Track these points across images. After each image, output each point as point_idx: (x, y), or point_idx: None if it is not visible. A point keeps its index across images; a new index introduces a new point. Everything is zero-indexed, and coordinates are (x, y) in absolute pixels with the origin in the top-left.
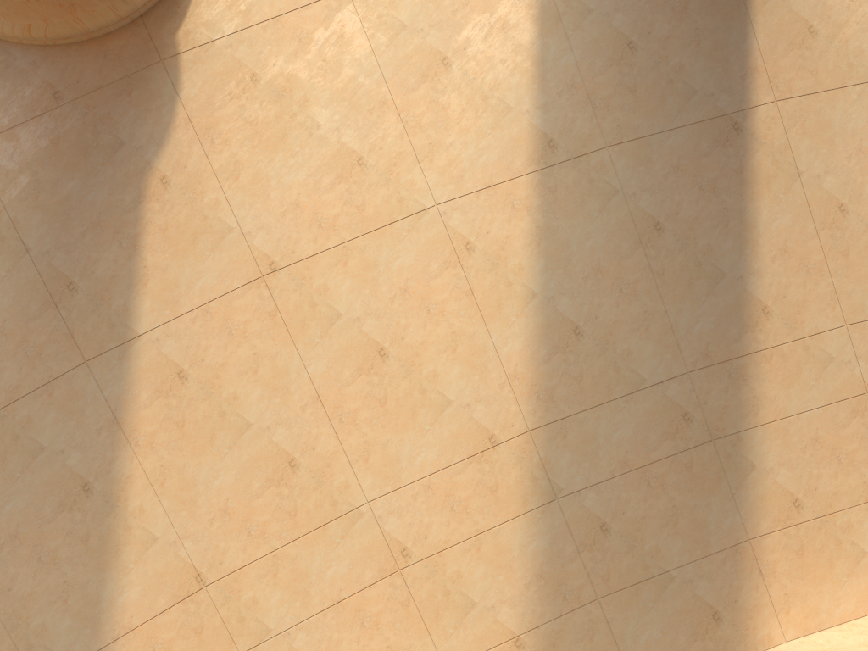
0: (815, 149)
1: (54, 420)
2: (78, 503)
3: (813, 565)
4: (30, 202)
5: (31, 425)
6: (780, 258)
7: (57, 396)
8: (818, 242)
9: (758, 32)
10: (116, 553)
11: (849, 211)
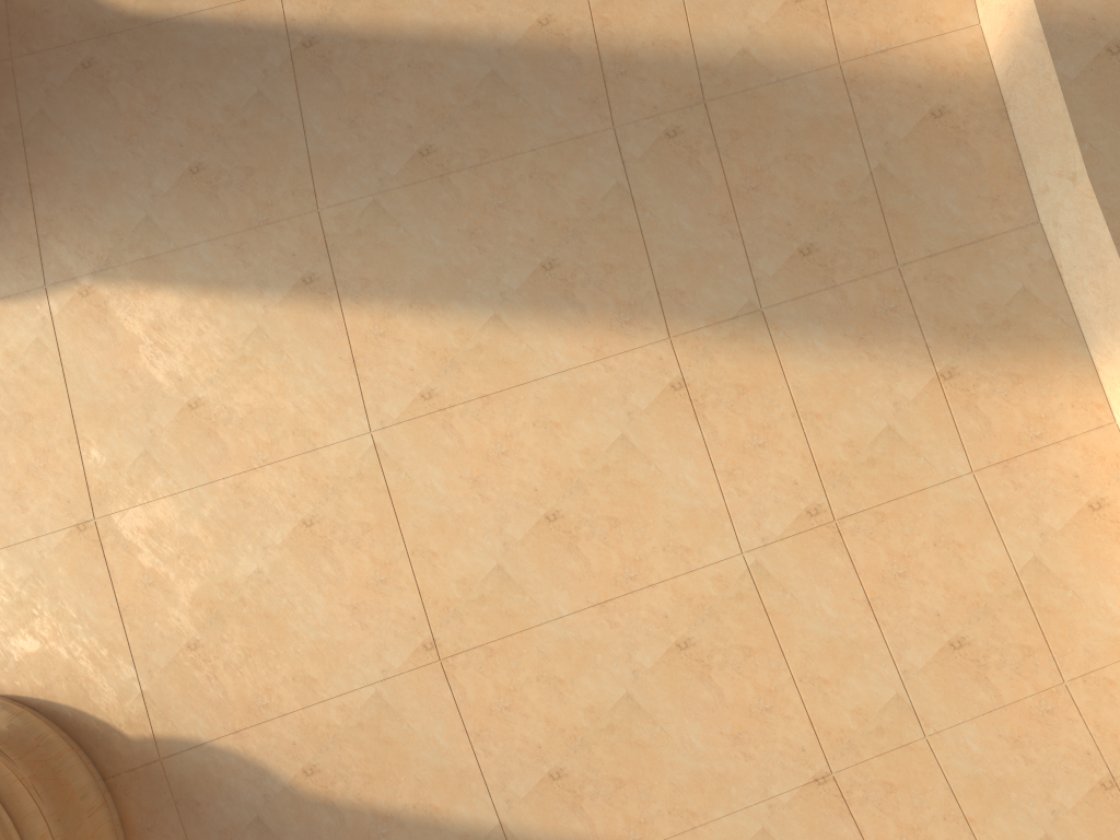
0: None
1: None
2: None
3: None
4: None
5: None
6: None
7: None
8: None
9: (193, 8)
10: None
11: None
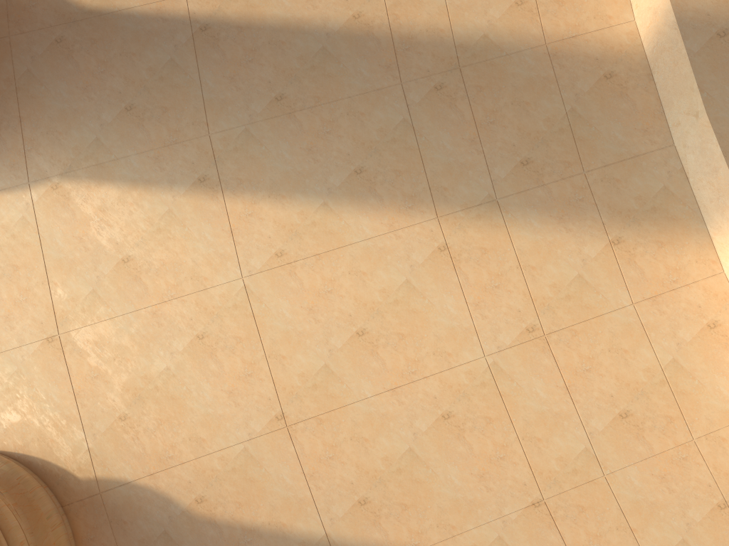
0: None
1: None
2: None
3: None
4: None
5: None
6: (314, 1)
7: None
8: None
9: (129, 5)
10: None
11: None
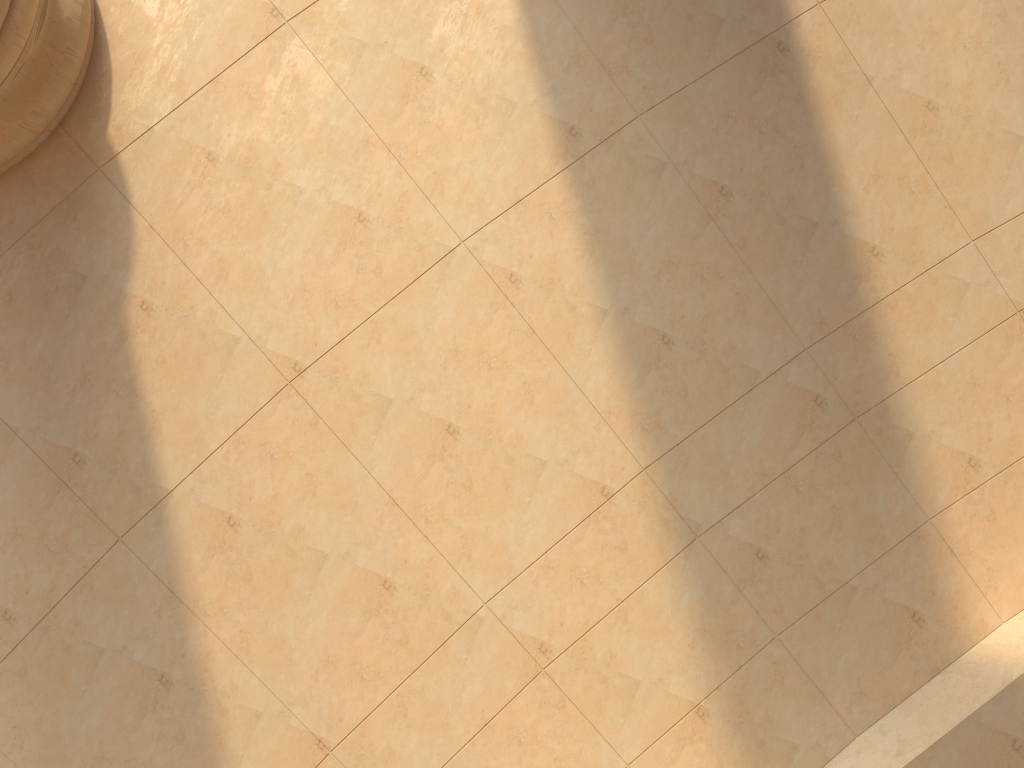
0: (880, 46)
1: (105, 615)
2: (160, 700)
3: (1010, 527)
4: (0, 376)
5: (81, 628)
6: (874, 185)
7: (99, 587)
8: (913, 154)
9: None
10: (220, 743)
11: (940, 107)
